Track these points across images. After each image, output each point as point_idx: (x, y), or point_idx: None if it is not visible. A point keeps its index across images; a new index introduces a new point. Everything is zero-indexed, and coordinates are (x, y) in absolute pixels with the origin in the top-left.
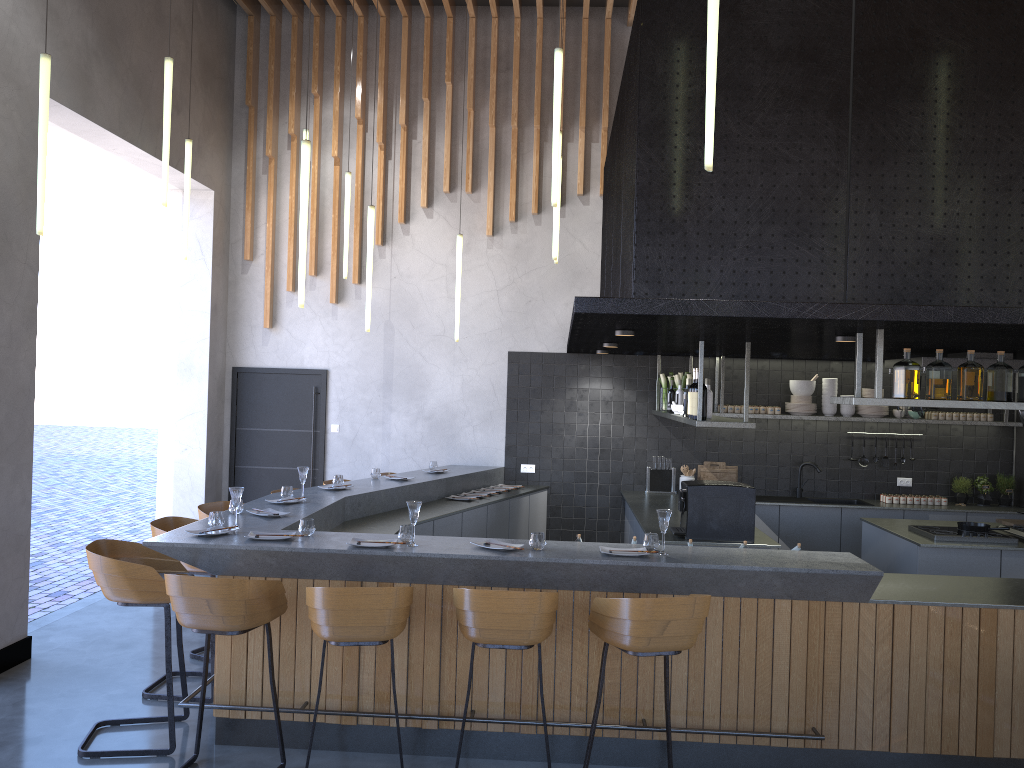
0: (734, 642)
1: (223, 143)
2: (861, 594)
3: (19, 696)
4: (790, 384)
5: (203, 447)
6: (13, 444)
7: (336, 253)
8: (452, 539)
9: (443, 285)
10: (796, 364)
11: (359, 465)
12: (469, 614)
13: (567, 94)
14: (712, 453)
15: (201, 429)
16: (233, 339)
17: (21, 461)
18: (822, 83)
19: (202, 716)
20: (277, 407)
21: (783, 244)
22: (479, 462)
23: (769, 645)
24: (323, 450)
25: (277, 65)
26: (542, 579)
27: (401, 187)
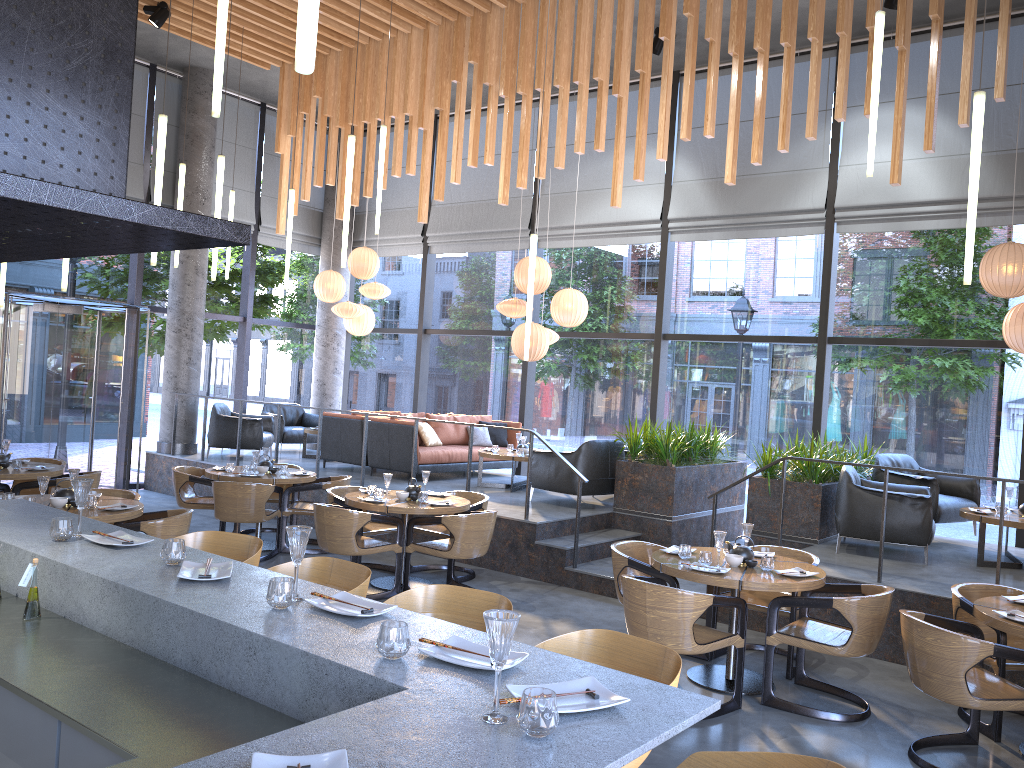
0: None
1: None
2: None
3: None
4: None
5: None
6: None
7: None
8: (199, 598)
9: None
10: None
11: None
12: None
13: None
14: None
15: None
16: None
17: None
18: None
19: None
20: None
21: None
22: None
23: None
24: None
25: None
26: None
27: None
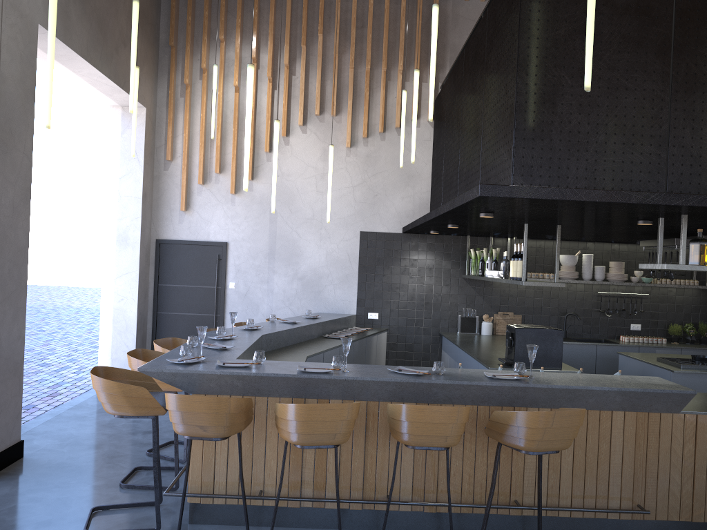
0: (582, 443)
1: (152, 73)
2: (676, 407)
3: (22, 487)
4: (560, 258)
5: (135, 298)
6: (13, 292)
7: (235, 157)
8: (369, 366)
9: (313, 182)
10: (563, 244)
11: (250, 312)
12: (407, 424)
13: (405, 47)
14: (504, 306)
15: (134, 284)
16: (157, 218)
17: (18, 306)
18: (652, 32)
19: (184, 503)
20: (189, 269)
21: (622, 150)
22: (338, 311)
23: (607, 445)
24: (223, 301)
25: (193, 17)
26: (444, 396)
27: (284, 110)
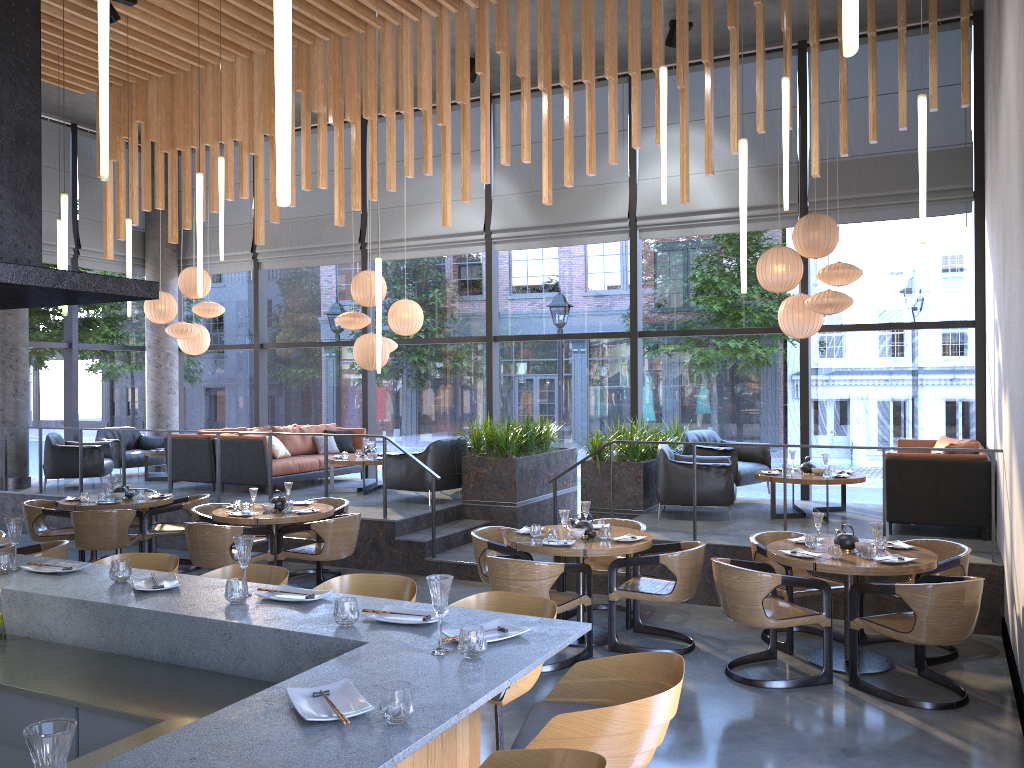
0: None
1: None
2: None
3: None
4: None
5: None
6: None
7: None
8: (164, 603)
9: None
10: None
11: None
12: None
13: None
14: None
15: None
16: None
17: None
18: None
19: None
20: None
21: None
22: None
23: None
24: None
25: None
26: None
27: None
